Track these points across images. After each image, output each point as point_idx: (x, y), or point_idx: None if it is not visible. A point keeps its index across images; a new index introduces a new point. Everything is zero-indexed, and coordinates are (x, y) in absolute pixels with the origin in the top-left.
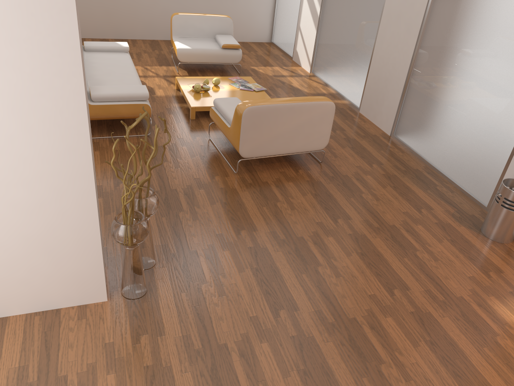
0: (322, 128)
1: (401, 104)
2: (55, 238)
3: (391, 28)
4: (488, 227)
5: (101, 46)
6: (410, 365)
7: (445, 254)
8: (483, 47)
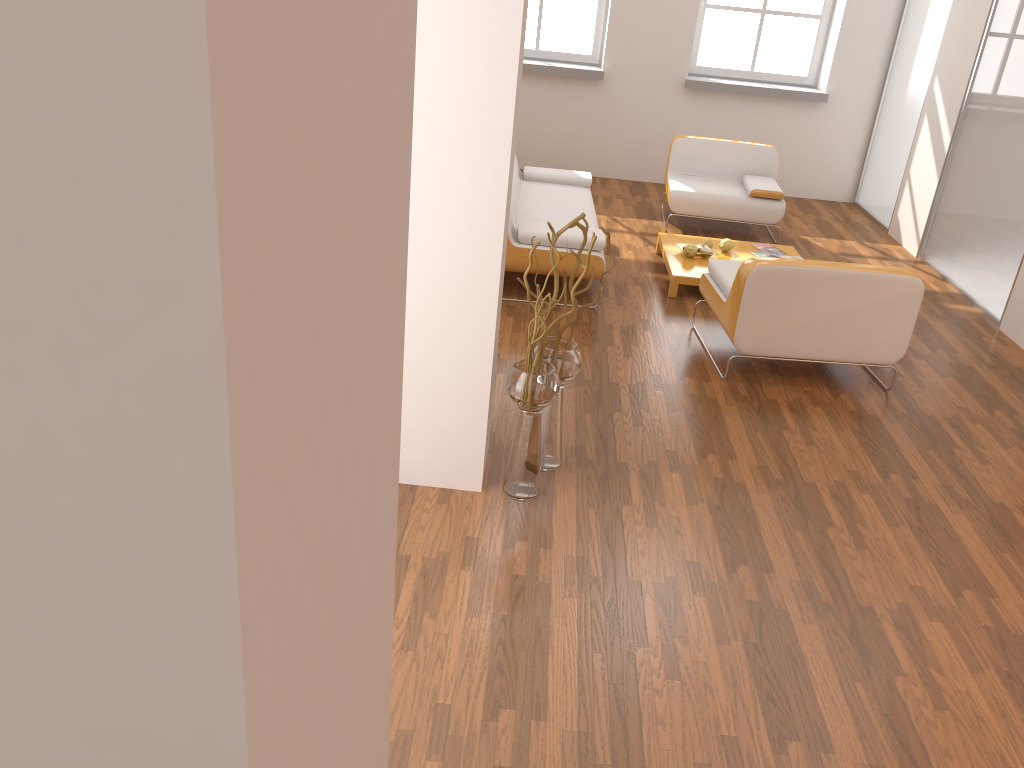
0: (894, 325)
1: None
2: (432, 374)
3: None
4: None
5: (548, 175)
6: (953, 692)
7: None
8: None
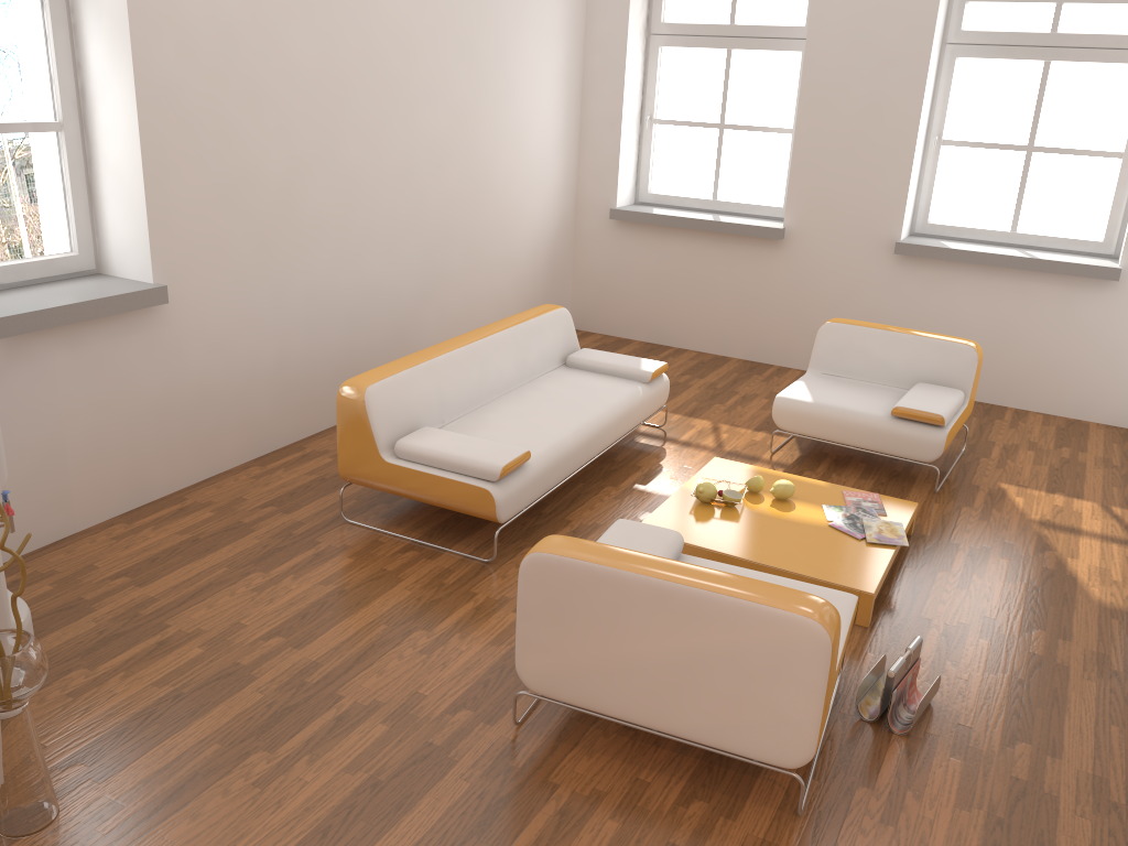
0: (783, 698)
1: None
2: None
3: None
4: None
5: (597, 362)
6: None
7: None
8: None
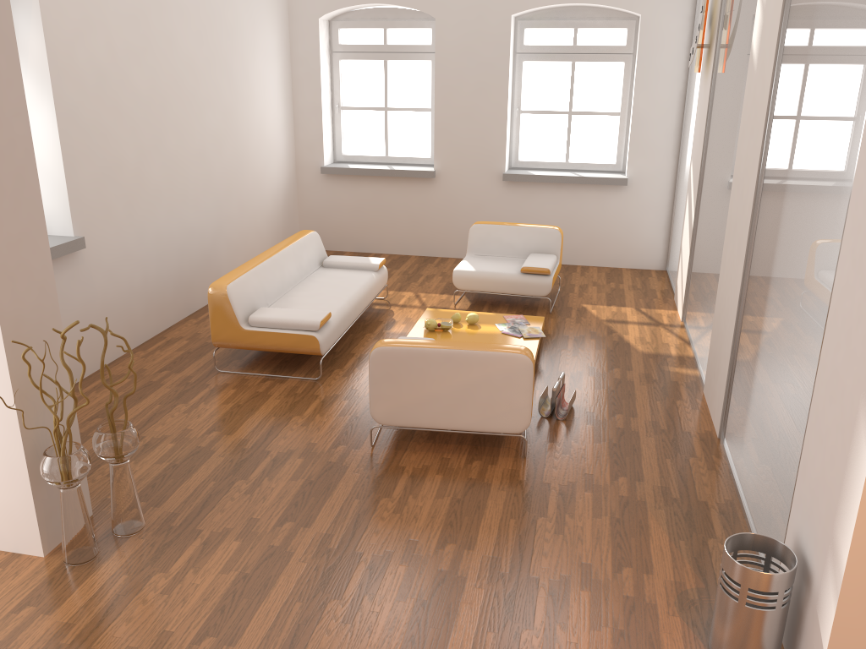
0: (513, 397)
1: (729, 381)
2: None
3: (730, 247)
4: (711, 628)
5: (343, 262)
6: None
7: None
8: (786, 280)
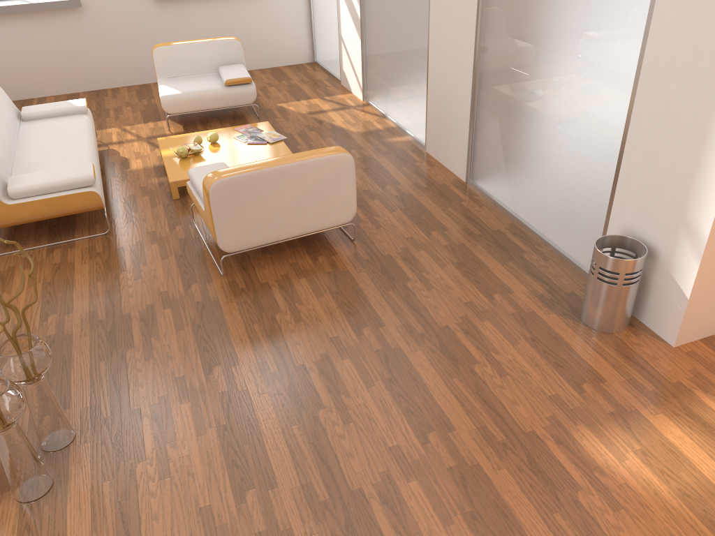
0: (341, 193)
1: (471, 136)
2: None
3: (443, 26)
4: (587, 311)
5: (45, 111)
6: None
7: (519, 363)
8: (554, 42)
